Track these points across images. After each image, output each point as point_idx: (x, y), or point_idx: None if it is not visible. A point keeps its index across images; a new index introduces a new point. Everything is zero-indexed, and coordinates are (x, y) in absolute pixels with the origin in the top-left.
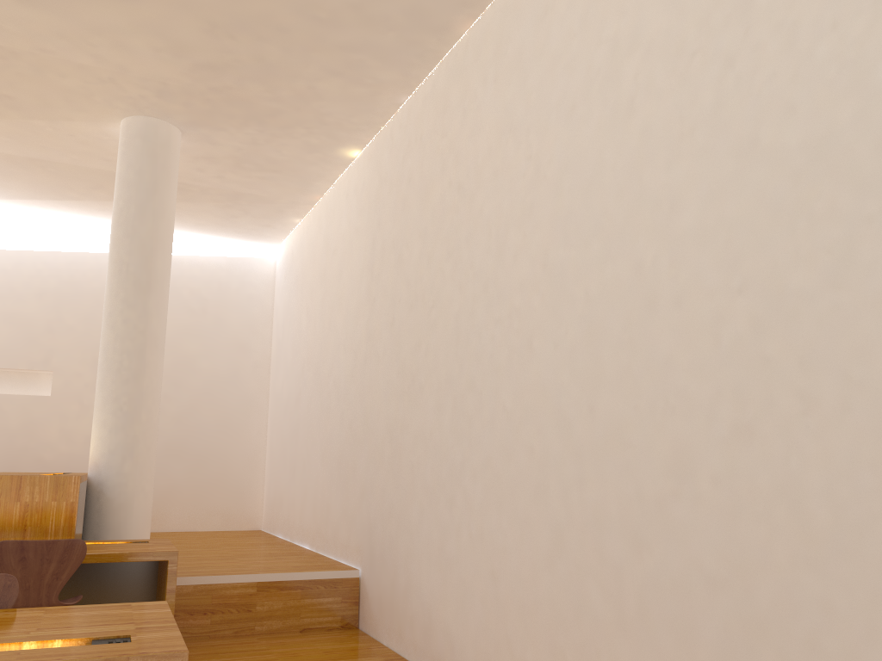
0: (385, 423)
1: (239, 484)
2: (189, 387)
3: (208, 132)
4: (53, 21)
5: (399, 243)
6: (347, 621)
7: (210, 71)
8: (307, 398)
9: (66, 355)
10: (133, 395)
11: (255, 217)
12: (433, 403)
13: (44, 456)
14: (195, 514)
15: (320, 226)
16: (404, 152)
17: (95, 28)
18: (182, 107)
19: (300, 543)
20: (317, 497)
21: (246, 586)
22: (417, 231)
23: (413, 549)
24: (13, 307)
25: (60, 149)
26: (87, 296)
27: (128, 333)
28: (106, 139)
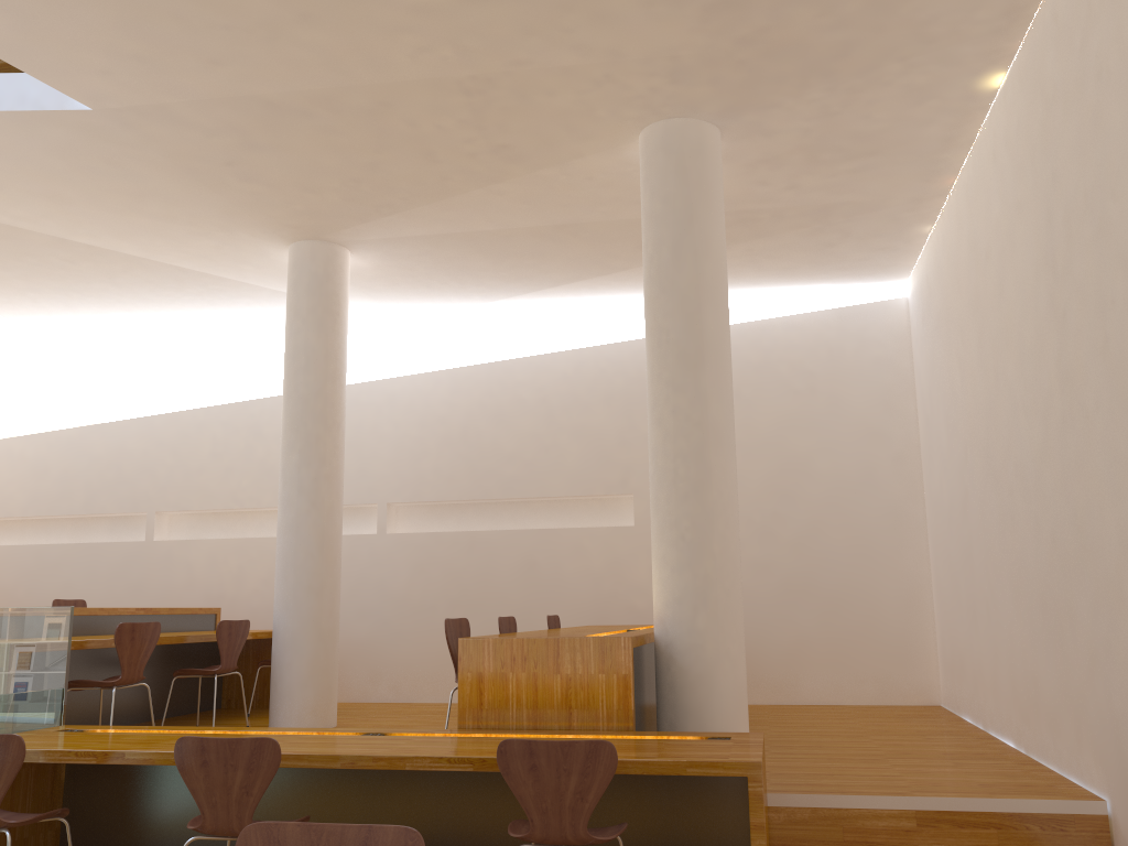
0: (1117, 531)
1: (897, 636)
2: (805, 500)
3: (756, 118)
4: (512, 12)
5: (1095, 196)
6: None
7: (728, 10)
8: (978, 499)
9: (645, 471)
10: (697, 516)
11: (860, 238)
12: None
13: (635, 603)
14: (837, 680)
15: (960, 225)
16: (1081, 31)
17: (561, 2)
18: (708, 87)
19: (998, 735)
20: (1014, 661)
21: (897, 816)
22: None
23: None
24: (579, 420)
25: (584, 202)
26: None
27: (679, 428)
28: (630, 172)
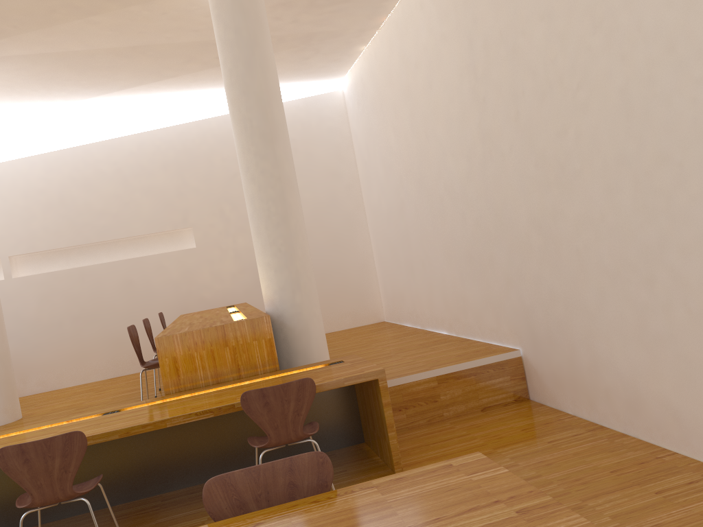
0: (527, 215)
1: (359, 288)
2: None
3: None
4: None
5: (509, 34)
6: (519, 395)
7: None
8: (413, 206)
9: (198, 211)
10: (286, 236)
11: (324, 54)
12: (599, 186)
13: (204, 296)
14: (330, 318)
15: (392, 46)
16: None
17: None
18: None
19: (434, 330)
20: (447, 290)
21: (428, 381)
22: (536, 14)
23: (595, 329)
24: (147, 182)
25: (156, 30)
26: (200, 159)
27: (268, 182)
28: (194, 9)
